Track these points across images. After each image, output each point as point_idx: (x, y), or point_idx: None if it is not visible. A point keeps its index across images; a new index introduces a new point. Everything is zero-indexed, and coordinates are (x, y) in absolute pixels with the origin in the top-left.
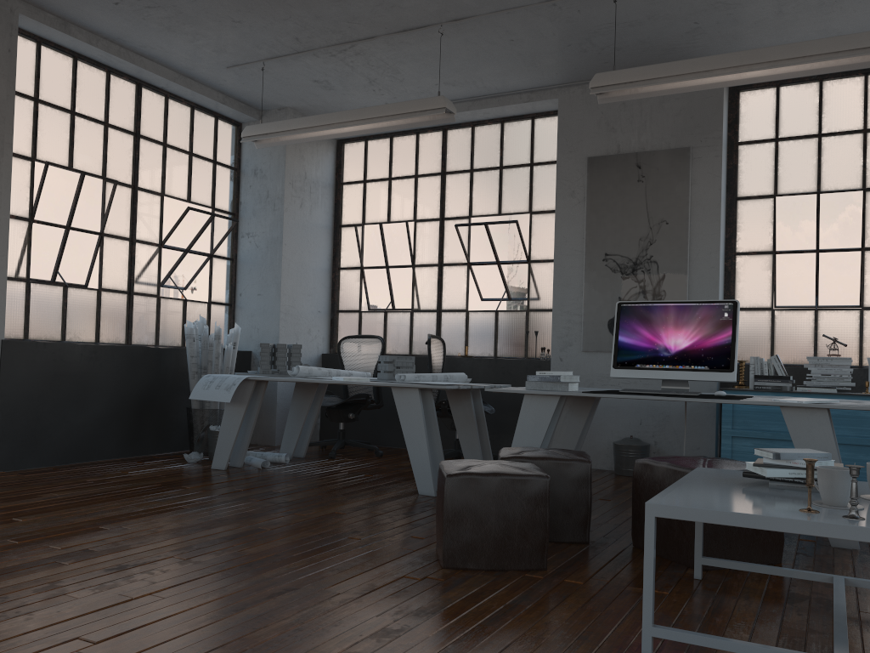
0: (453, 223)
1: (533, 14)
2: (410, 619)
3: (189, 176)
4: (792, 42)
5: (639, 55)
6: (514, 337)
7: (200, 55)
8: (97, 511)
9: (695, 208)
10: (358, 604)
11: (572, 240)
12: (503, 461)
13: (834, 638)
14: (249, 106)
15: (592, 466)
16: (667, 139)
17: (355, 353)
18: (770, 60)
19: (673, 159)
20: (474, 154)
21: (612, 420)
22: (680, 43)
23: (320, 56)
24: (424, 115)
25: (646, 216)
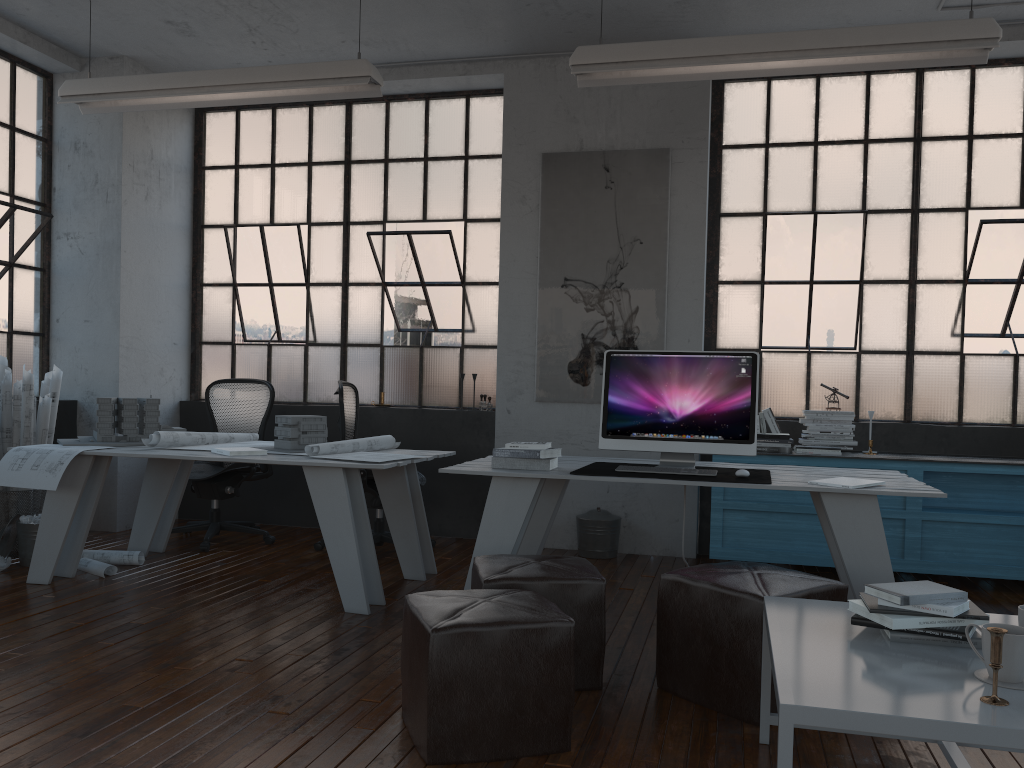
0: (362, 229)
1: None
2: None
3: None
4: (794, 27)
5: (613, 26)
6: (445, 381)
7: None
8: None
9: (675, 226)
10: None
11: (522, 259)
12: (496, 591)
13: None
14: (64, 50)
15: (548, 545)
16: (641, 137)
17: (231, 403)
18: (800, 49)
19: (649, 162)
20: (390, 139)
21: (573, 487)
22: (666, 16)
23: None
24: (339, 84)
25: (615, 232)
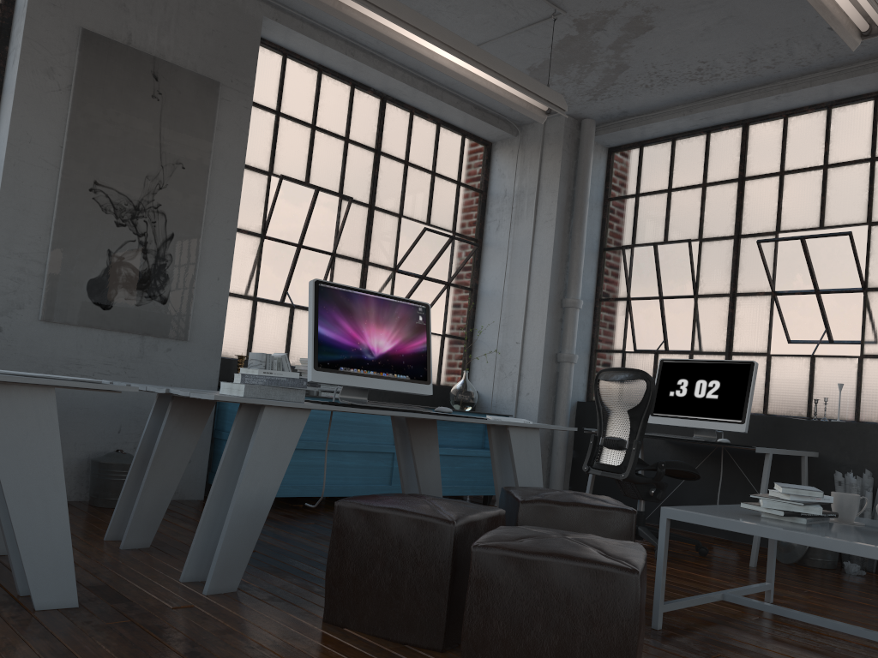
0: None
1: None
2: None
3: None
4: (342, 24)
5: None
6: None
7: None
8: None
9: (217, 161)
10: None
11: (41, 143)
12: (523, 529)
13: None
14: None
15: None
16: (194, 59)
17: None
18: (475, 59)
19: (200, 88)
20: None
21: (78, 427)
22: None
23: None
24: None
25: (159, 148)
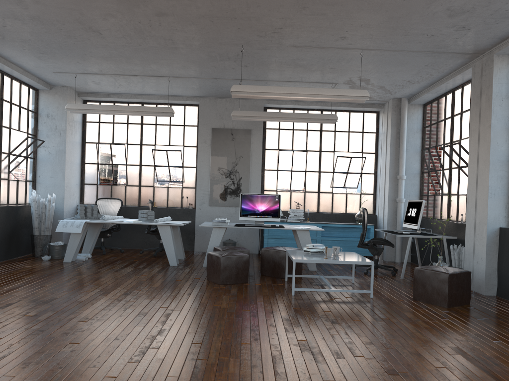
0: (147, 147)
1: (206, 80)
2: (232, 295)
3: (20, 118)
4: None
5: None
6: (176, 199)
7: (45, 67)
8: (65, 280)
9: (253, 153)
10: (213, 294)
11: (205, 160)
12: (228, 251)
13: (330, 286)
14: (46, 83)
15: None
16: (243, 125)
17: (105, 206)
18: (291, 117)
19: (245, 133)
20: (157, 117)
21: None
22: None
23: (105, 76)
24: (163, 114)
25: (234, 154)
